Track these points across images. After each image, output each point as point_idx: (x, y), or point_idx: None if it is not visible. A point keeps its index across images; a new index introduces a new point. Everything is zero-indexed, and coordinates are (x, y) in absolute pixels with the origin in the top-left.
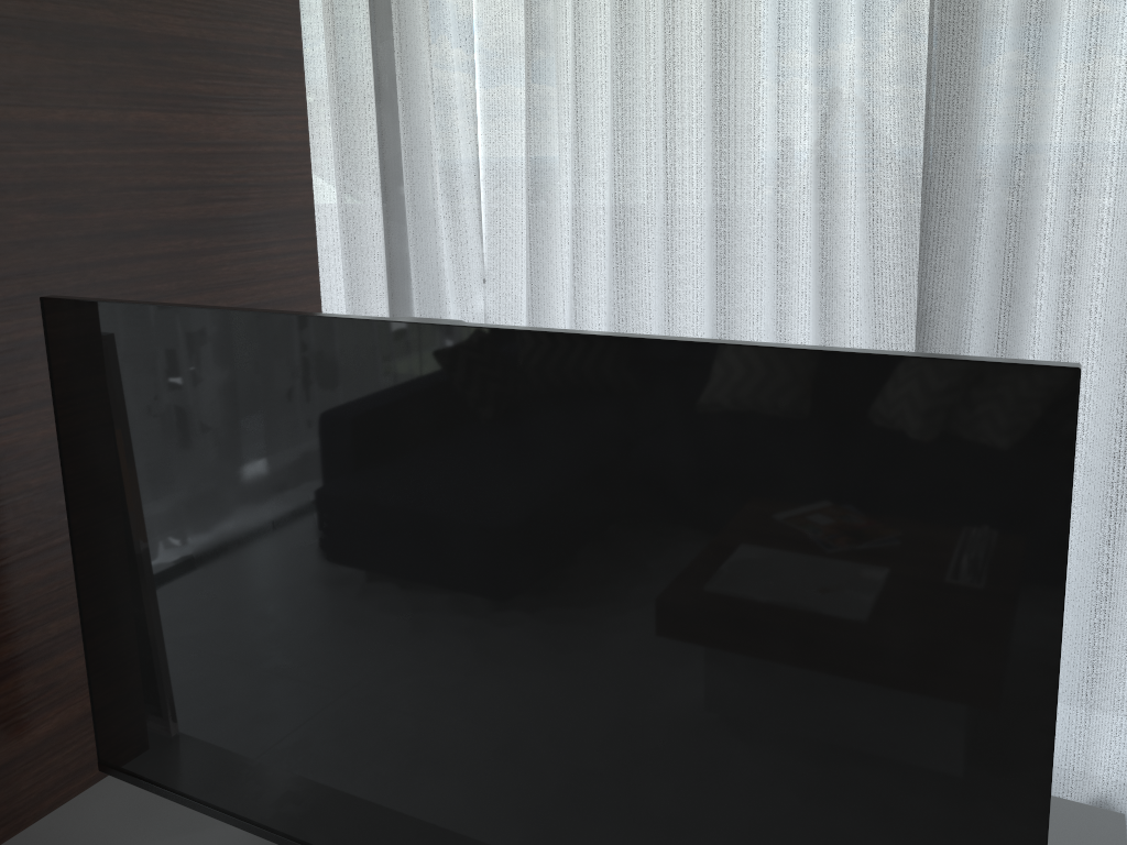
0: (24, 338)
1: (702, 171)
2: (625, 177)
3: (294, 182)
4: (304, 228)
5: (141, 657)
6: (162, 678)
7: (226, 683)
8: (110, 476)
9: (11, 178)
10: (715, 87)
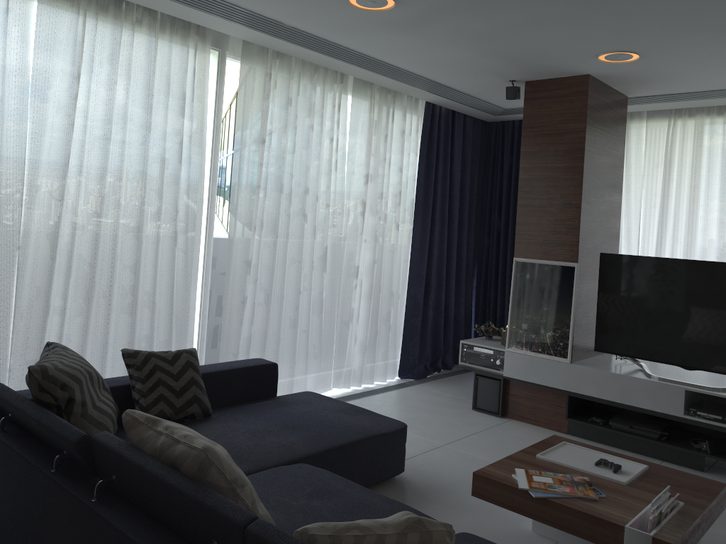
0: (587, 261)
1: (714, 244)
2: (690, 244)
3: (617, 236)
4: (617, 247)
5: (612, 324)
6: (618, 328)
7: (636, 327)
8: (612, 287)
9: (590, 230)
10: (722, 222)
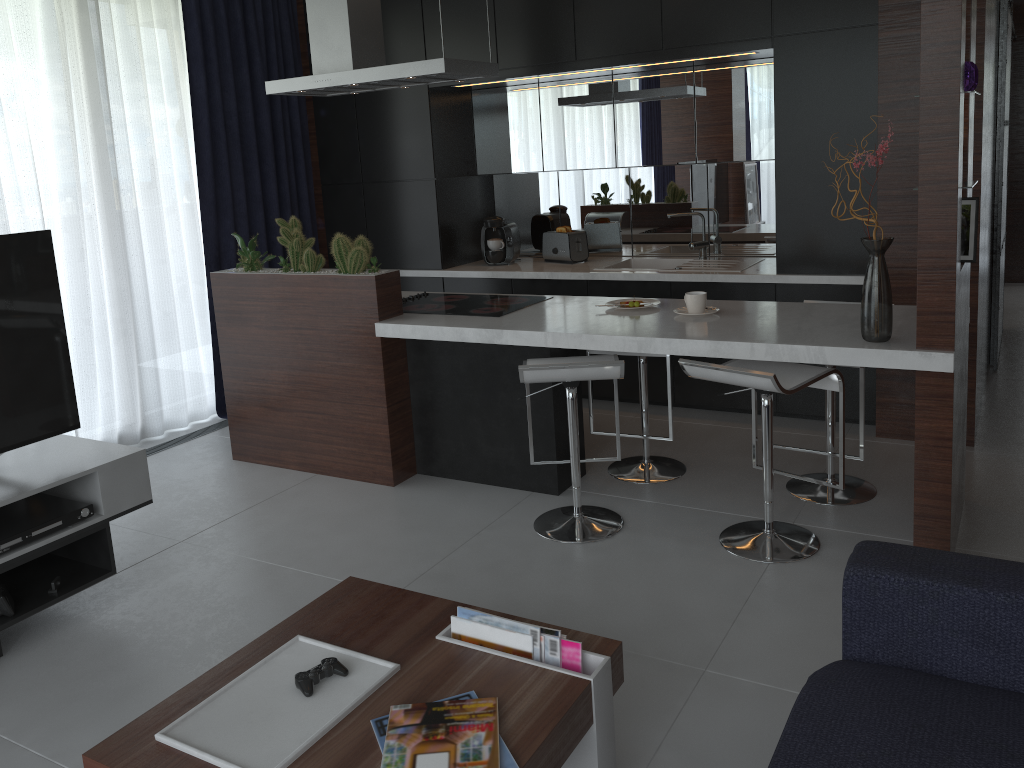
0: None
1: None
2: None
3: None
4: None
5: None
6: None
7: None
8: None
9: None
10: None
